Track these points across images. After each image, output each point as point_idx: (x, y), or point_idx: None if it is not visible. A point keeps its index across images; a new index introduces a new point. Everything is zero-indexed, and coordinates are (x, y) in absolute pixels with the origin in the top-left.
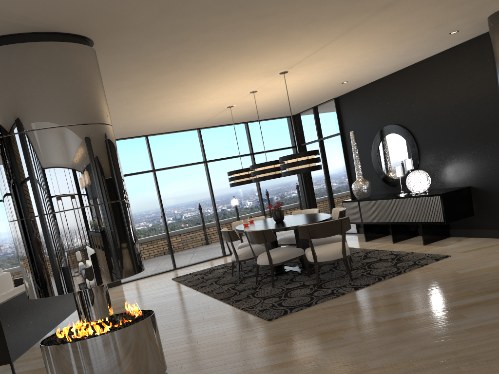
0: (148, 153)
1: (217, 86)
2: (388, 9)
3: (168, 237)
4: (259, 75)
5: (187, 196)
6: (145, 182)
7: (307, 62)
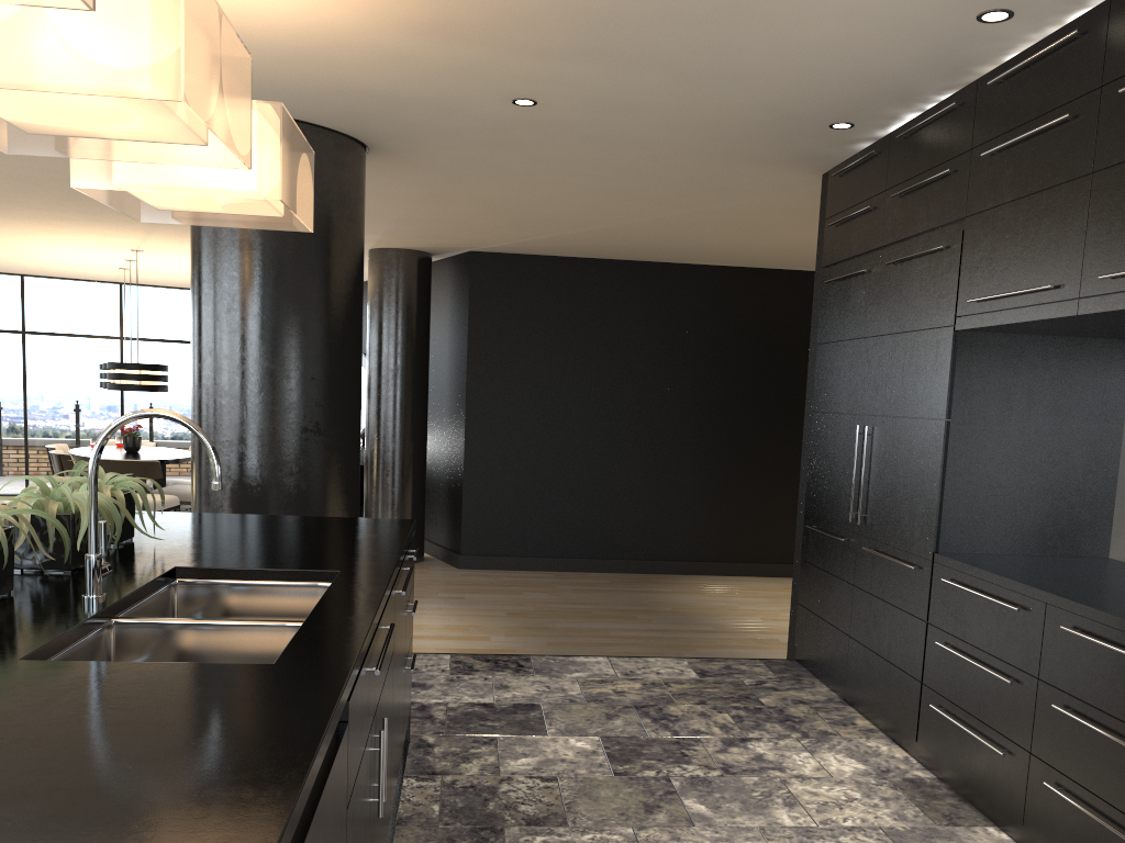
0: (21, 303)
1: (45, 246)
2: (165, 225)
3: (26, 443)
4: (99, 247)
5: (77, 385)
6: (5, 347)
7: (156, 247)
